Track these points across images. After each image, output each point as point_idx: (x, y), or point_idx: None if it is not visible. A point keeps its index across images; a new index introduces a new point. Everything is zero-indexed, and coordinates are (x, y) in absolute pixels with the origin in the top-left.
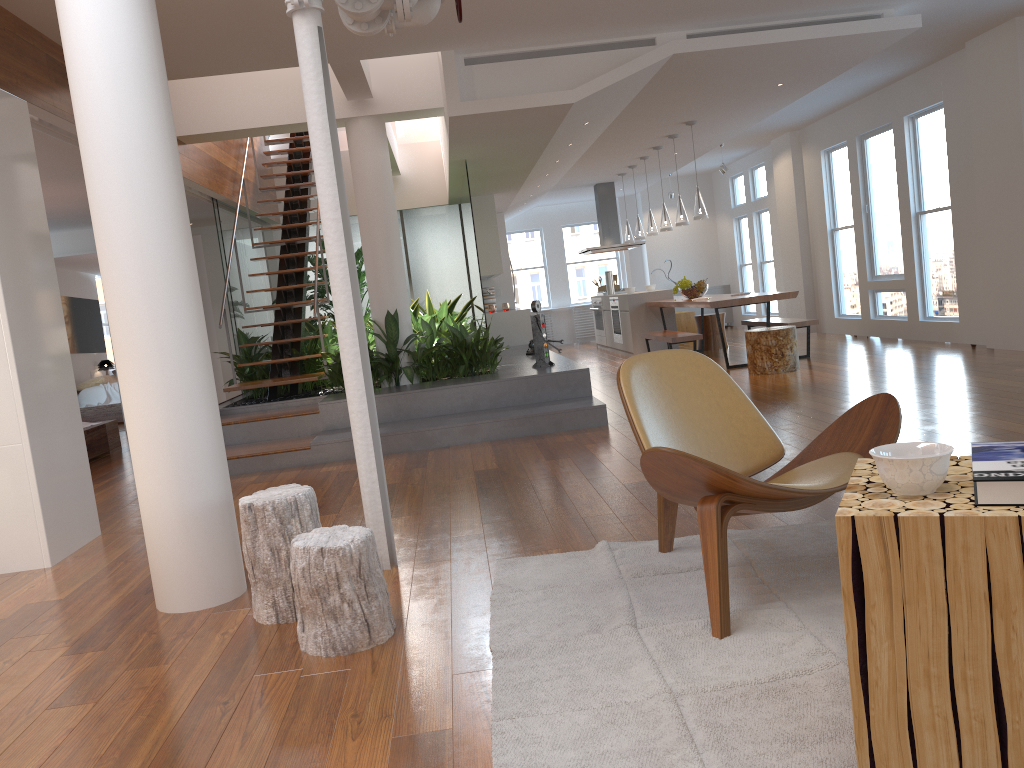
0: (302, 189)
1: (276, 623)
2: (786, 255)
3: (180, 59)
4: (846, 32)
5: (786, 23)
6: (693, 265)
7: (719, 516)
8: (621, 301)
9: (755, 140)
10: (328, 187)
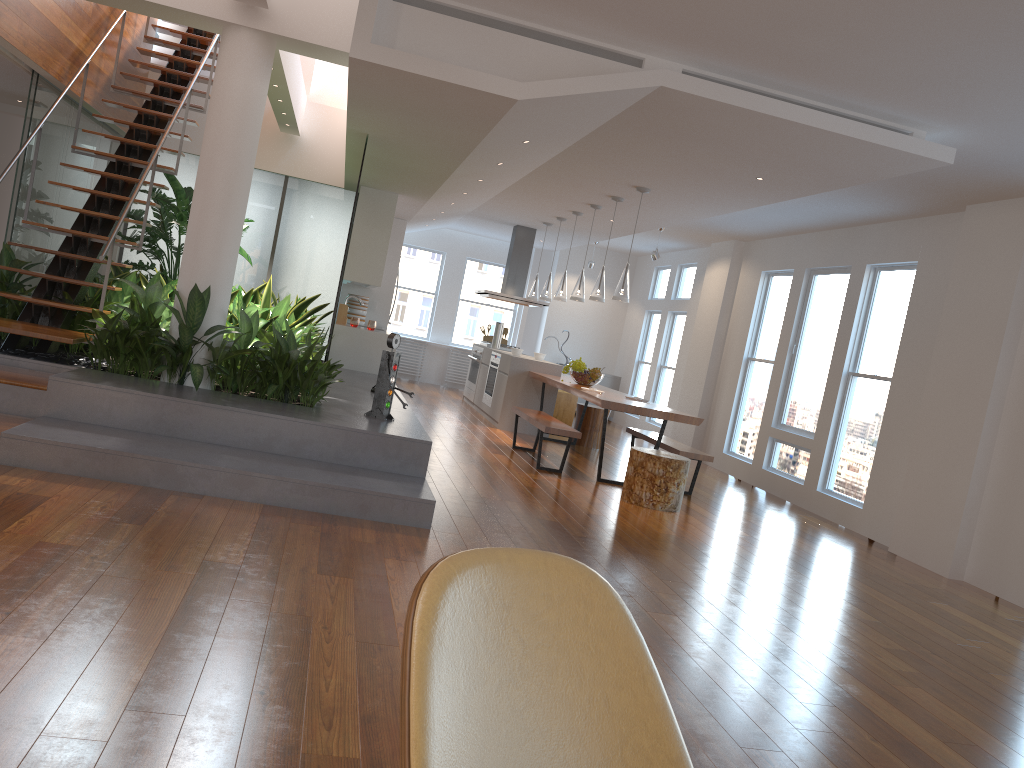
0: (167, 106)
1: None
2: (691, 368)
3: None
4: (868, 138)
5: (802, 102)
6: (590, 344)
7: None
8: (503, 360)
9: (697, 237)
10: None
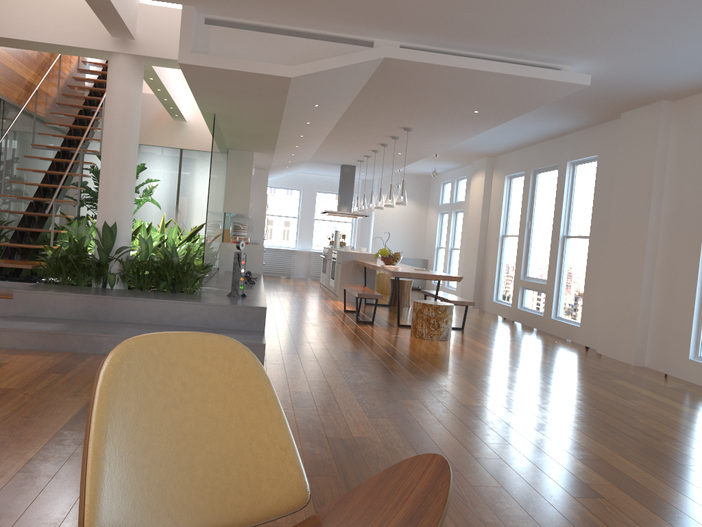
0: (94, 112)
1: None
2: (468, 247)
3: None
4: (529, 74)
5: (483, 56)
6: (405, 240)
7: None
8: (338, 255)
9: (462, 158)
10: None
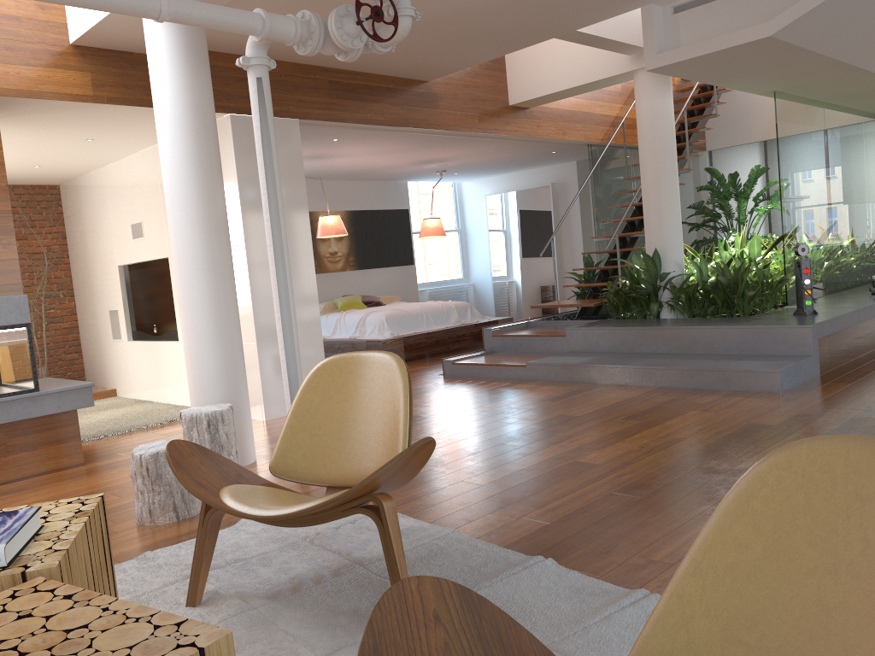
0: (693, 123)
1: None
2: None
3: (435, 60)
4: None
5: None
6: None
7: (203, 509)
8: None
9: None
10: (262, 196)
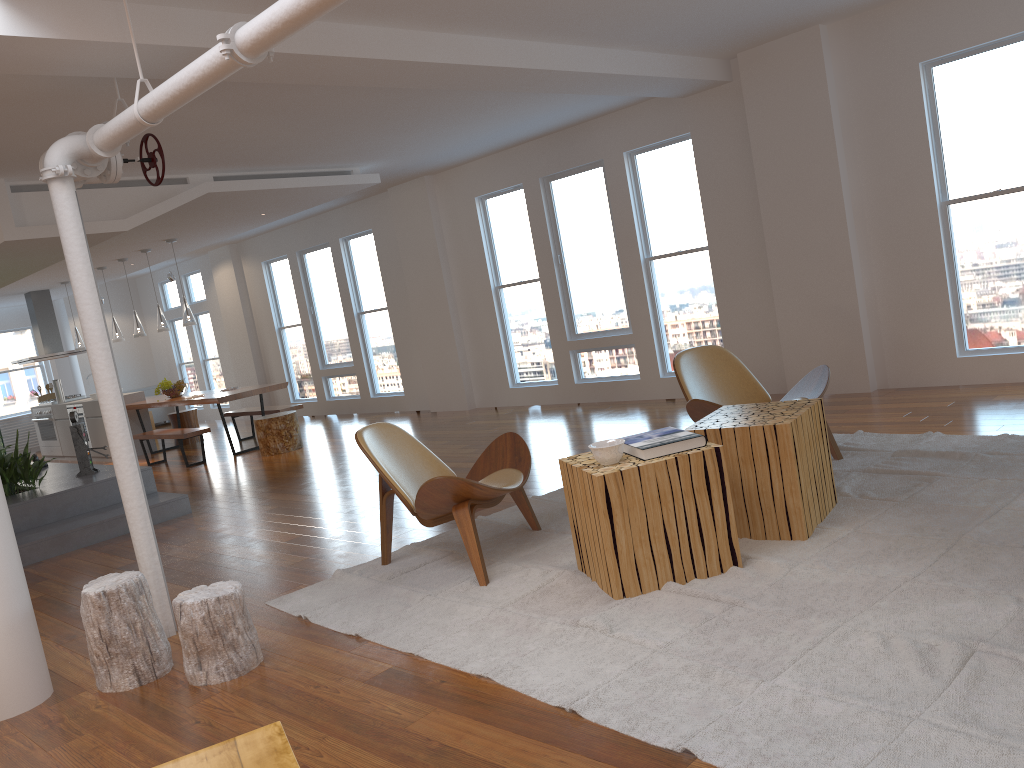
0: None
1: (139, 686)
2: (236, 352)
3: None
4: (333, 183)
5: (287, 172)
6: (128, 367)
7: (470, 513)
8: (89, 407)
9: (196, 251)
10: (97, 322)
